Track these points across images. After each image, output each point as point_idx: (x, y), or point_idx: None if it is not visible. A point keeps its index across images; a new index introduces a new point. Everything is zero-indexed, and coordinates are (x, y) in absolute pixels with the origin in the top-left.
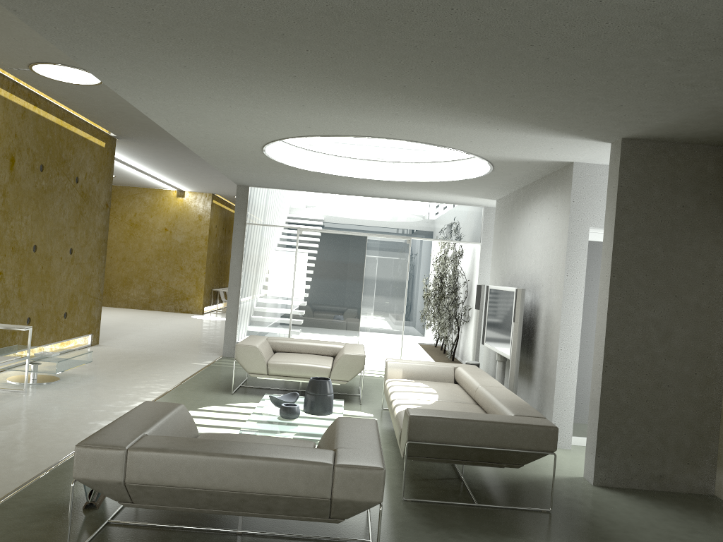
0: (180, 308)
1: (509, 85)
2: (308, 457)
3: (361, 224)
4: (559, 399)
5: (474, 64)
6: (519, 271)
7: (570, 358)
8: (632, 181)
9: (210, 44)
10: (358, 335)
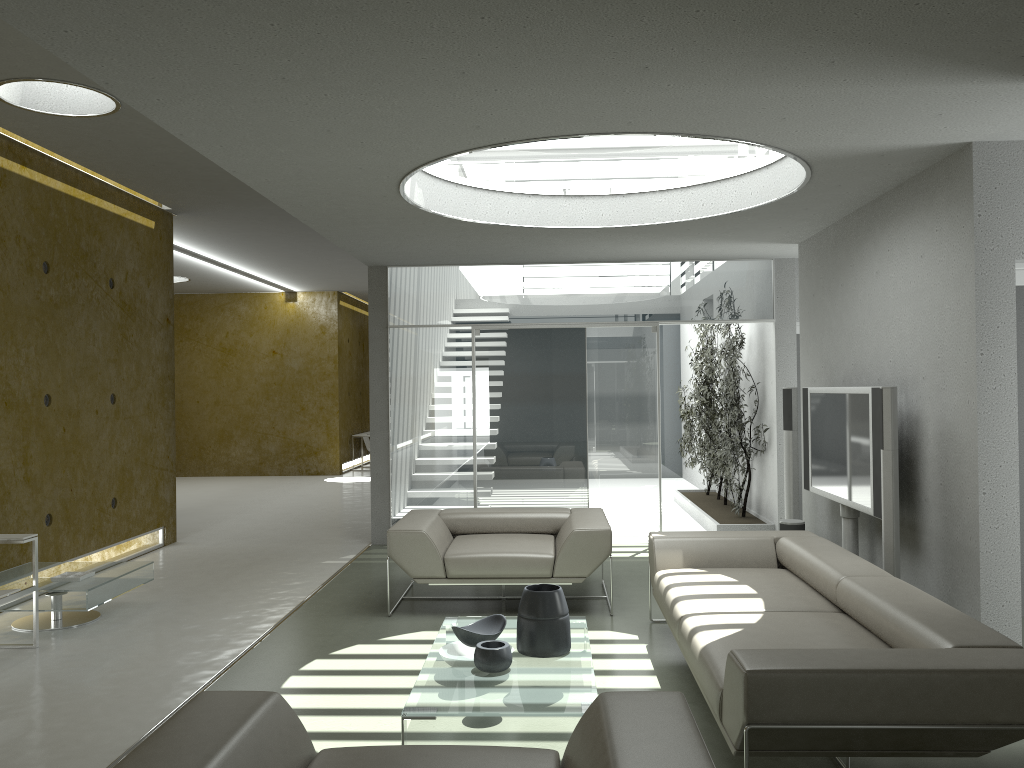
0: (306, 469)
1: None
2: None
3: (573, 308)
4: (990, 587)
5: None
6: (864, 357)
7: (1003, 507)
8: None
9: None
10: (587, 490)
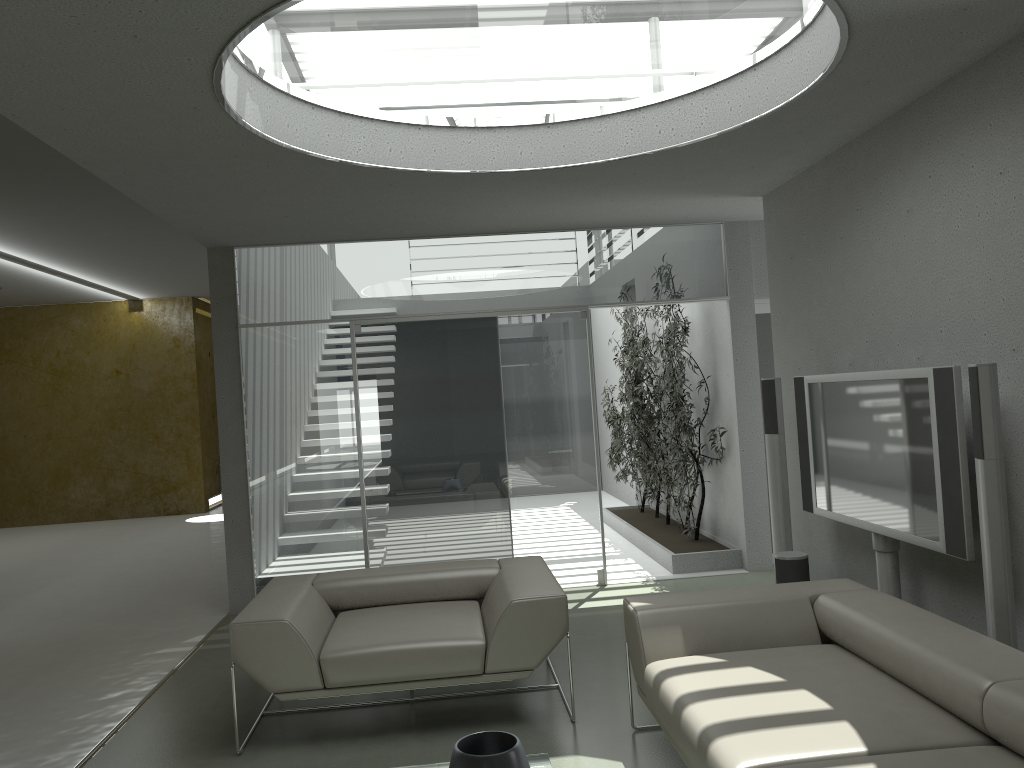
0: (165, 508)
1: None
2: None
3: (480, 292)
4: None
5: None
6: (888, 330)
7: None
8: None
9: None
10: (509, 524)
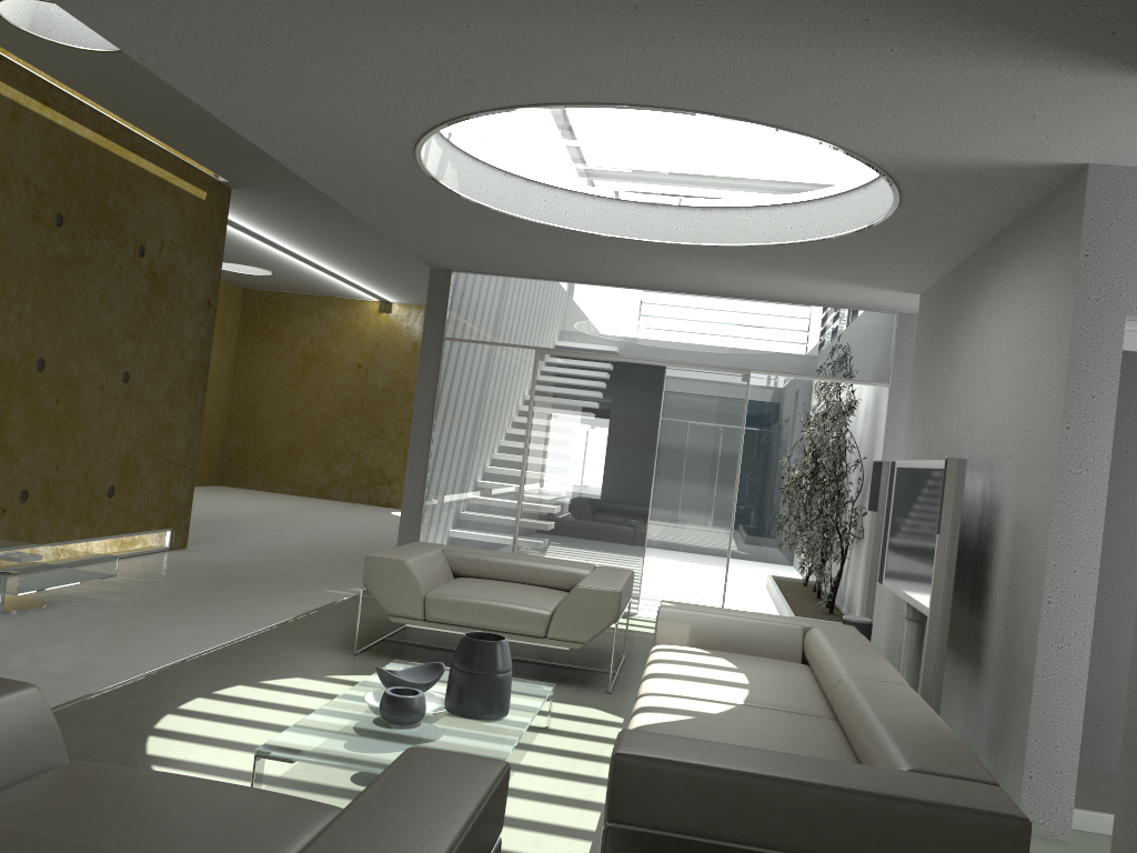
0: (377, 498)
1: None
2: None
3: (654, 342)
4: (1043, 720)
5: None
6: (960, 430)
7: (1071, 623)
8: None
9: None
10: (642, 554)
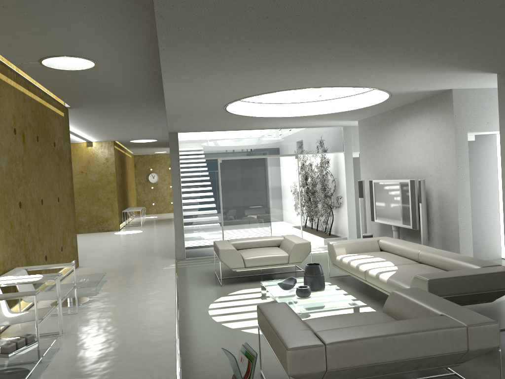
0: (102, 229)
1: (483, 40)
2: (445, 324)
3: (261, 149)
4: (463, 250)
5: (479, 28)
6: (397, 167)
7: (466, 221)
8: None
9: (295, 30)
10: (271, 228)
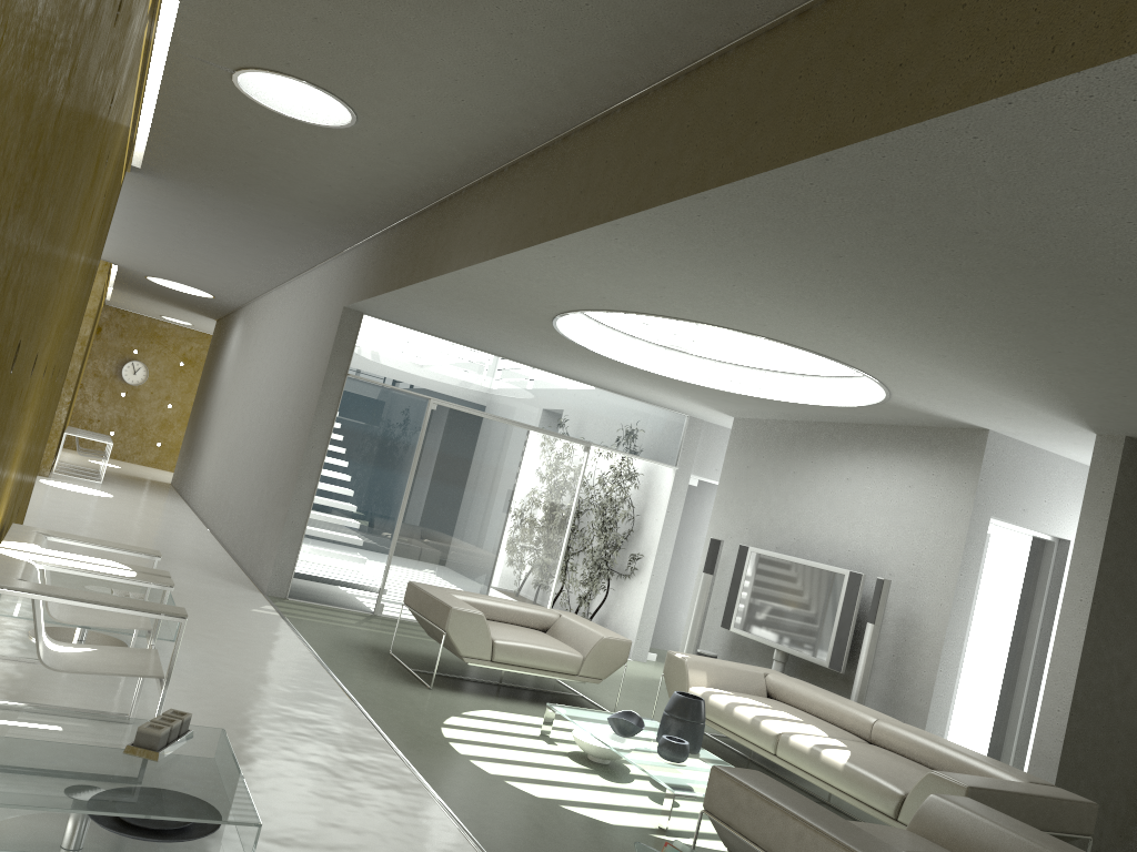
0: None
1: None
2: None
3: (523, 409)
4: None
5: None
6: (812, 538)
7: (947, 682)
8: (1125, 489)
9: (972, 264)
10: (491, 582)
